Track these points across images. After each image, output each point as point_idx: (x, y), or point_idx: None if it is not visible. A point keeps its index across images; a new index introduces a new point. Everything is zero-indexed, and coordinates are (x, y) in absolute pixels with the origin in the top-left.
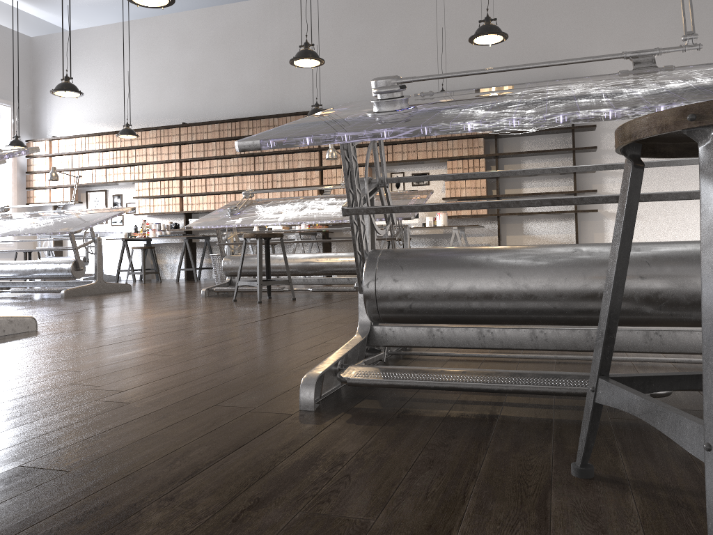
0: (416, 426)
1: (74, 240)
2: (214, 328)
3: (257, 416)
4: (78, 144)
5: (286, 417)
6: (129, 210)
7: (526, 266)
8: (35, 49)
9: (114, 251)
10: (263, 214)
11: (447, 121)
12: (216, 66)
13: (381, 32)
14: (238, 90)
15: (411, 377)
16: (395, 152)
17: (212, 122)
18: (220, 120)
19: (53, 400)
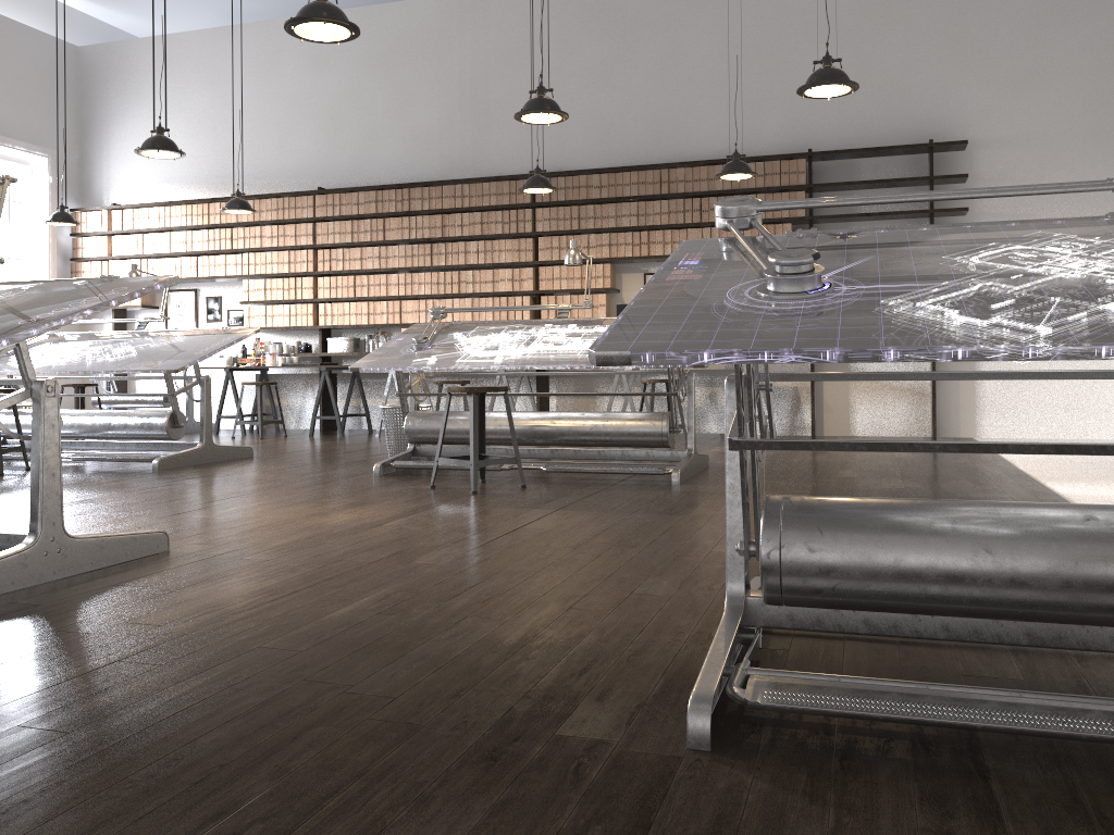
0: (881, 789)
1: (171, 382)
2: (441, 553)
3: (631, 760)
4: (153, 217)
5: (677, 764)
6: (252, 333)
7: (1015, 540)
8: (84, 66)
9: None
10: (469, 349)
11: (923, 341)
12: (371, 100)
13: (632, 53)
14: (406, 139)
15: (853, 706)
16: (652, 243)
17: (365, 189)
18: (378, 185)
19: (305, 717)
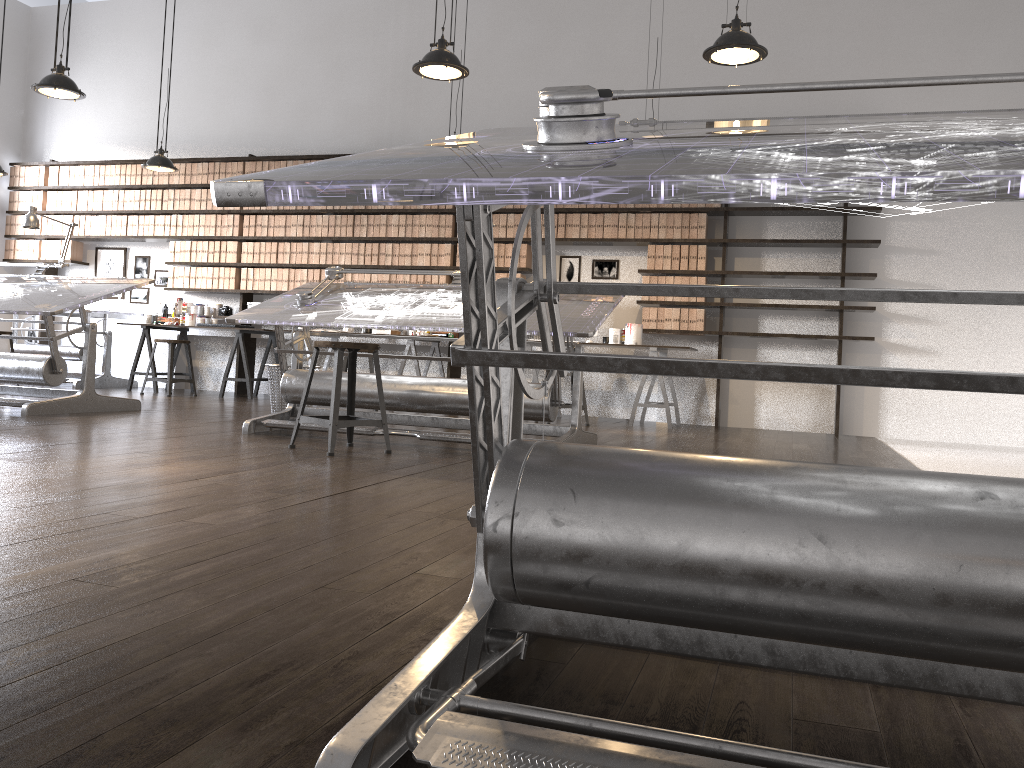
0: None
1: (51, 326)
2: (231, 512)
3: None
4: (88, 175)
5: None
6: (145, 283)
7: (865, 523)
8: (35, 26)
9: (131, 341)
10: (352, 308)
11: (717, 171)
12: (307, 73)
13: (562, 40)
14: (338, 112)
15: None
16: (569, 225)
17: (293, 158)
18: (306, 155)
19: None
